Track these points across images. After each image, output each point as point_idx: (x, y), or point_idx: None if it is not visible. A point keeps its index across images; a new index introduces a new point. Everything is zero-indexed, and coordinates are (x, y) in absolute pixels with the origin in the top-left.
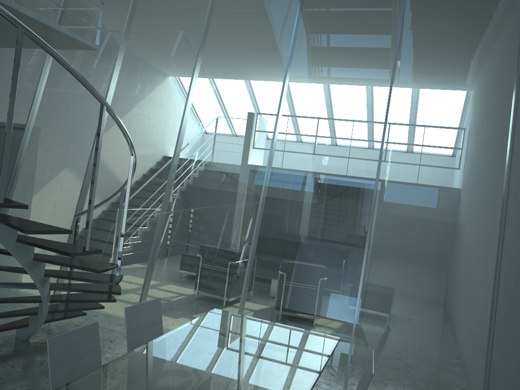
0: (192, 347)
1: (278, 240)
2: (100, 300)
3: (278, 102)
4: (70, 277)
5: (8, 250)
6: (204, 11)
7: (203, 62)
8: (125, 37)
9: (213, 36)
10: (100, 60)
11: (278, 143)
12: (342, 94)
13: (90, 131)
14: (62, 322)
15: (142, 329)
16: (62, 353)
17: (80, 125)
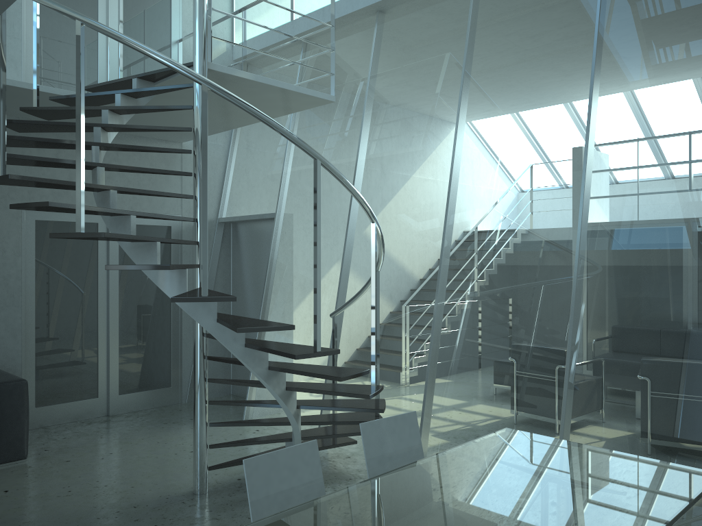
0: (450, 480)
1: (610, 322)
2: (363, 421)
3: (586, 112)
4: (314, 390)
5: (237, 358)
6: (465, 15)
7: (471, 84)
8: (372, 80)
9: (480, 44)
10: (346, 116)
11: (593, 174)
12: (693, 73)
13: (342, 206)
14: (331, 453)
15: (390, 454)
16: (266, 479)
17: (332, 201)
